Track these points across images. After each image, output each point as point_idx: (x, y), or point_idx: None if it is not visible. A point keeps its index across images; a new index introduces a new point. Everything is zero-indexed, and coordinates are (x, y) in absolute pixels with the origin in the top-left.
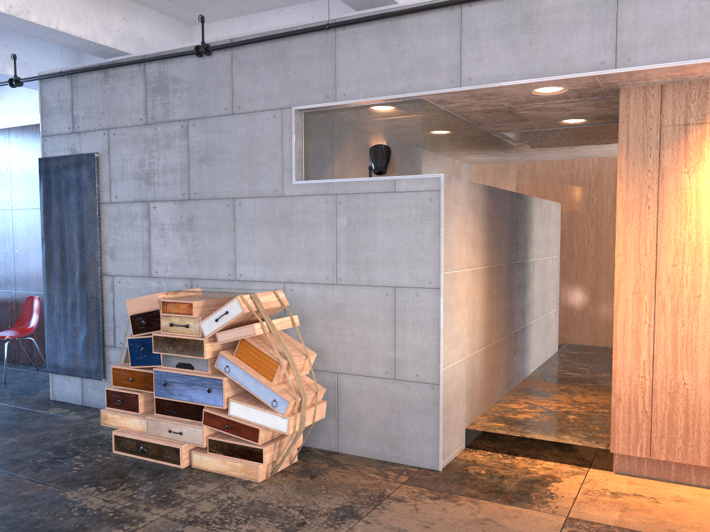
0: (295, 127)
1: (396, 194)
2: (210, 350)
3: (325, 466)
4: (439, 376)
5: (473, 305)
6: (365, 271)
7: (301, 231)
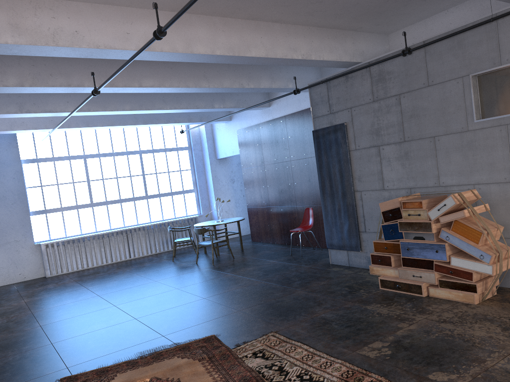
0: (473, 86)
1: None
2: (435, 228)
3: None
4: None
5: None
6: None
7: (483, 150)
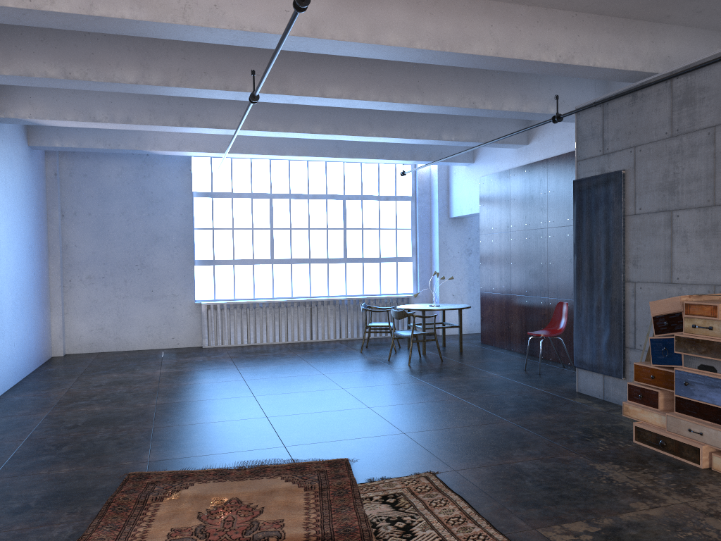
0: None
1: None
2: None
3: None
4: None
5: None
6: None
7: None
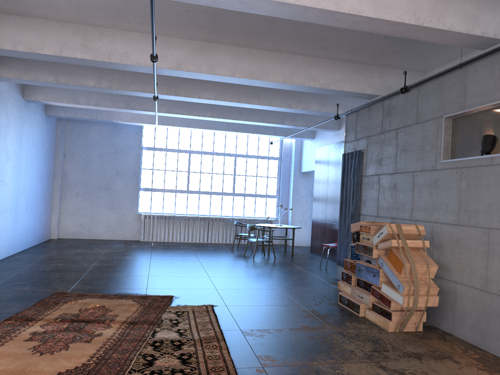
0: (444, 127)
1: (493, 166)
2: (376, 253)
3: (434, 337)
4: None
5: None
6: (473, 217)
7: (443, 190)
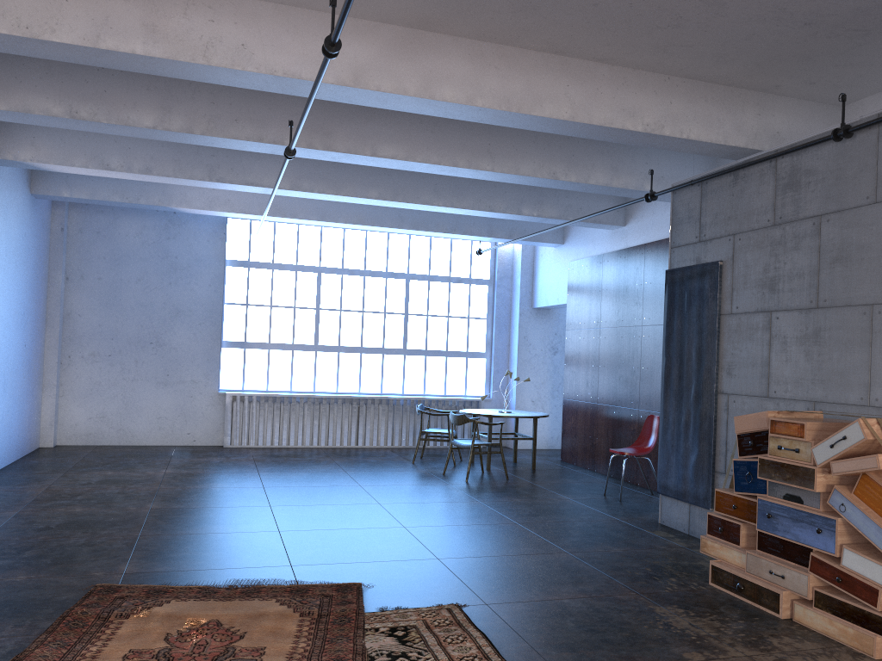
0: None
1: None
2: (822, 483)
3: None
4: None
5: None
6: None
7: None
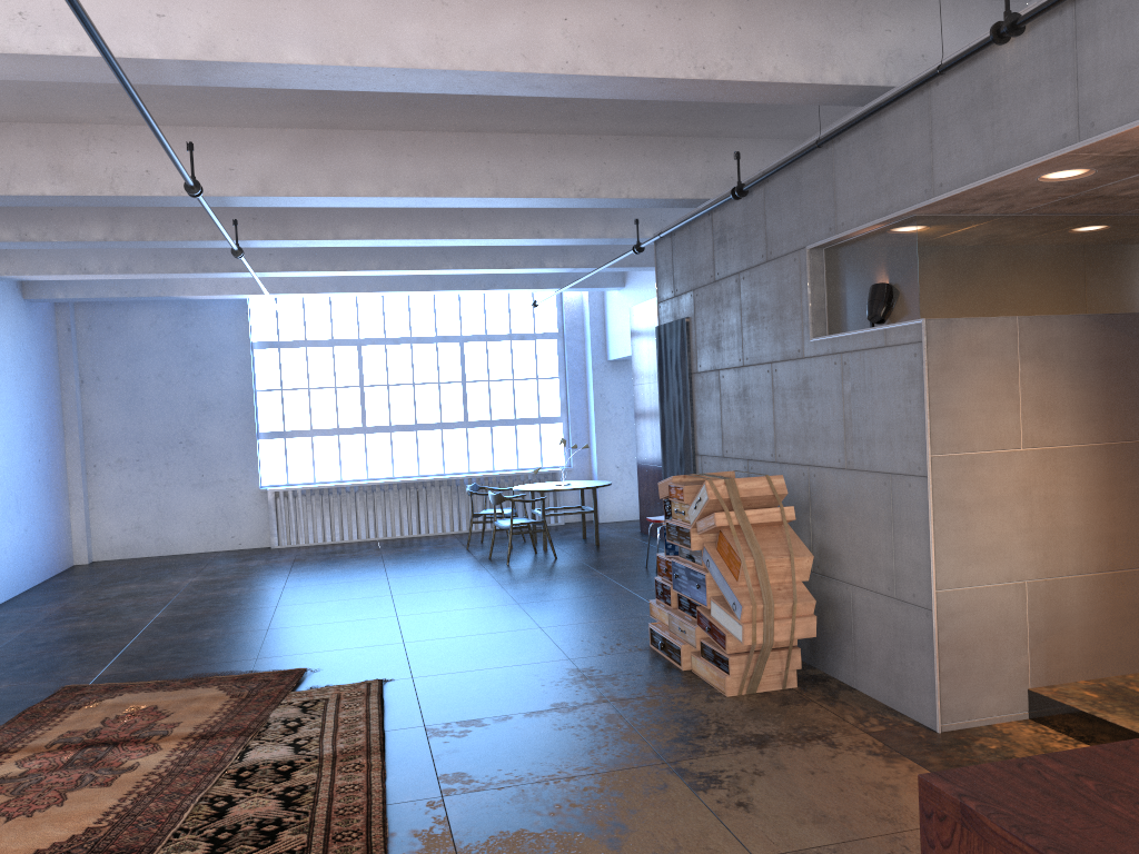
0: (810, 270)
1: (887, 349)
2: (698, 541)
3: (815, 698)
4: (932, 599)
5: (1050, 504)
6: (866, 452)
7: (818, 400)
